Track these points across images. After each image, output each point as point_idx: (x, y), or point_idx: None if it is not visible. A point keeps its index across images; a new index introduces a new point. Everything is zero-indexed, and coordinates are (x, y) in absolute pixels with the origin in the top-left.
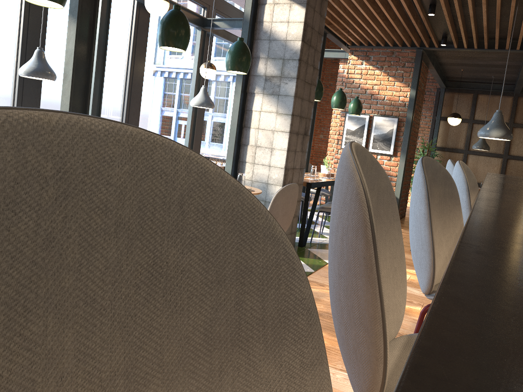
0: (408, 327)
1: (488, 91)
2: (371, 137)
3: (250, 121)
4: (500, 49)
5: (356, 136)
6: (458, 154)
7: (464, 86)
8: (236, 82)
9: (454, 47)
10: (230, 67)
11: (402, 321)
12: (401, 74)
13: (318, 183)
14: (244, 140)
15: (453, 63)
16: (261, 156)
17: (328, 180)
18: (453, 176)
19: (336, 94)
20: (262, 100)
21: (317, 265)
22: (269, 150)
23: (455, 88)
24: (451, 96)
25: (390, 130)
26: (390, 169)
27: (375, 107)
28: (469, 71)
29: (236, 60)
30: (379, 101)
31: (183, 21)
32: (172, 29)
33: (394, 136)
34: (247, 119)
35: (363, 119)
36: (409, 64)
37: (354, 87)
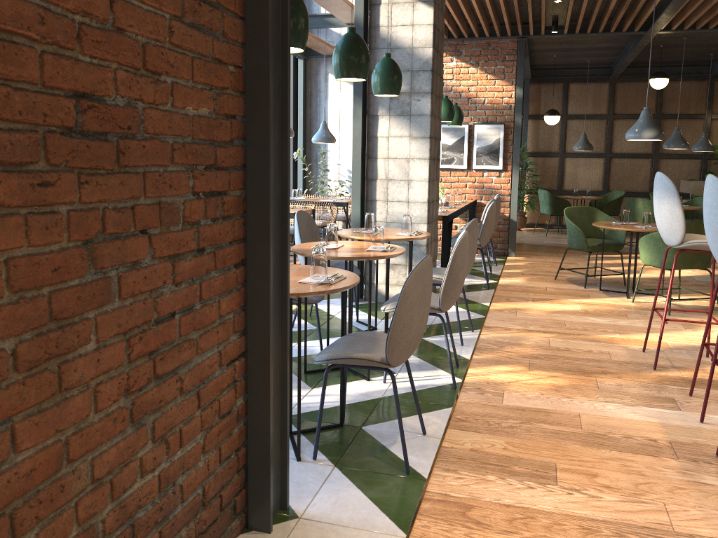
0: (625, 354)
1: (580, 78)
2: (473, 150)
3: (376, 150)
4: (616, 32)
5: (455, 151)
6: (553, 159)
7: (552, 74)
8: (354, 104)
9: (564, 33)
10: (382, 90)
11: (615, 350)
12: (502, 70)
13: (452, 215)
14: (371, 173)
15: (547, 49)
16: (396, 191)
17: (454, 210)
18: (710, 190)
19: (442, 103)
20: (389, 123)
21: (481, 310)
22: (406, 182)
23: (542, 78)
24: (537, 88)
25: (497, 140)
26: (501, 187)
27: (475, 114)
28: (563, 56)
29: (389, 82)
30: (478, 105)
31: (364, 46)
32: (356, 57)
33: (502, 146)
34: (372, 148)
35: (461, 129)
36: (511, 56)
37: (445, 90)
